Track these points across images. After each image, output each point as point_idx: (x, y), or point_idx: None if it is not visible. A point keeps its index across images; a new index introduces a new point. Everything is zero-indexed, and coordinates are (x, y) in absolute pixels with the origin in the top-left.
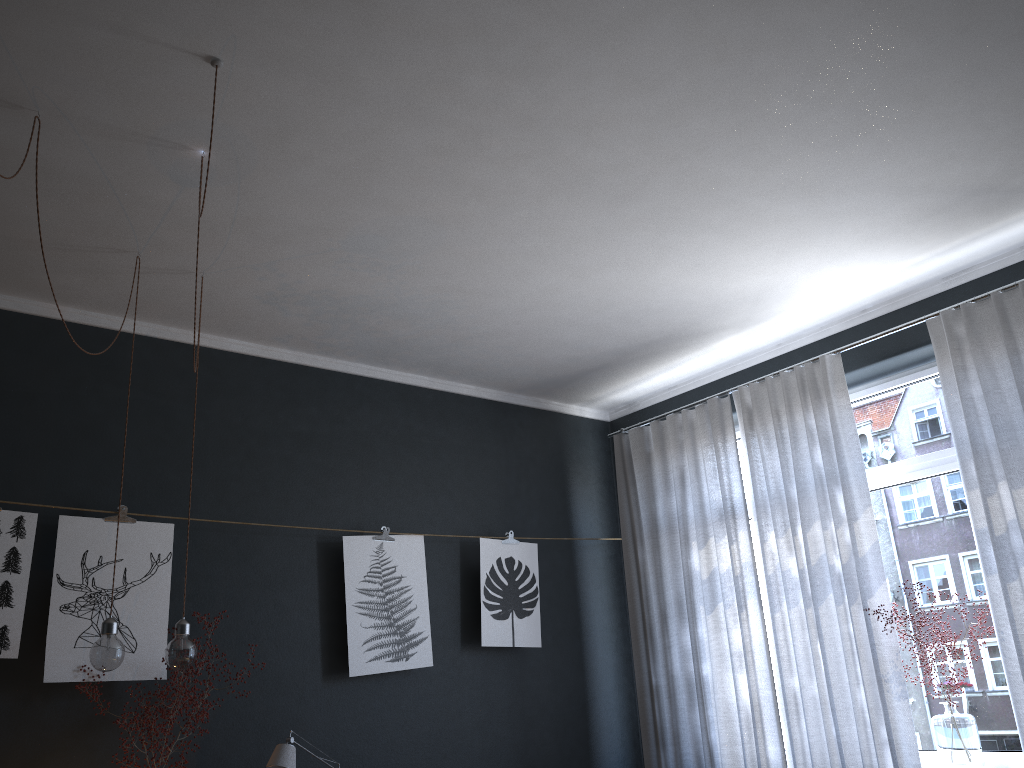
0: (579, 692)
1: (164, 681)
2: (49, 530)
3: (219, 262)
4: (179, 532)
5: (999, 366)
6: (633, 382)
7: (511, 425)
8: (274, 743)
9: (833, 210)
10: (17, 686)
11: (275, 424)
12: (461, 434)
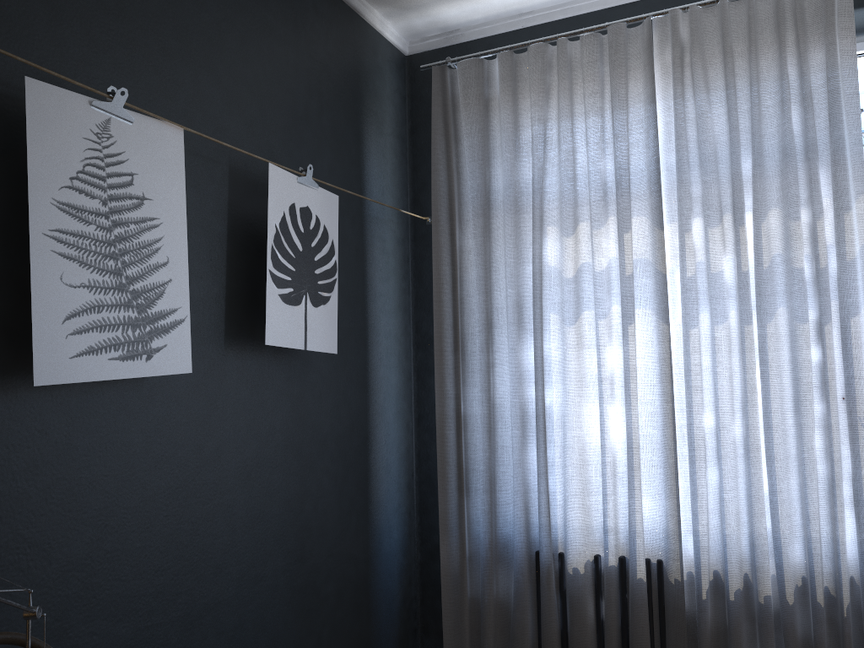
0: (362, 421)
1: None
2: None
3: None
4: None
5: None
6: None
7: (303, 2)
8: None
9: None
10: None
11: None
12: None
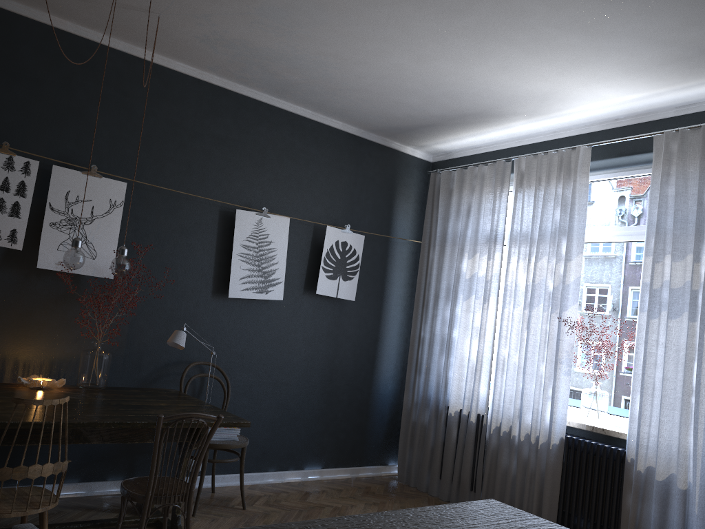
0: (374, 332)
1: (112, 280)
2: (46, 173)
3: (171, 8)
4: (130, 188)
5: (691, 178)
6: (451, 139)
7: (363, 154)
8: (176, 328)
9: (604, 46)
10: (21, 267)
11: (201, 127)
12: (327, 154)
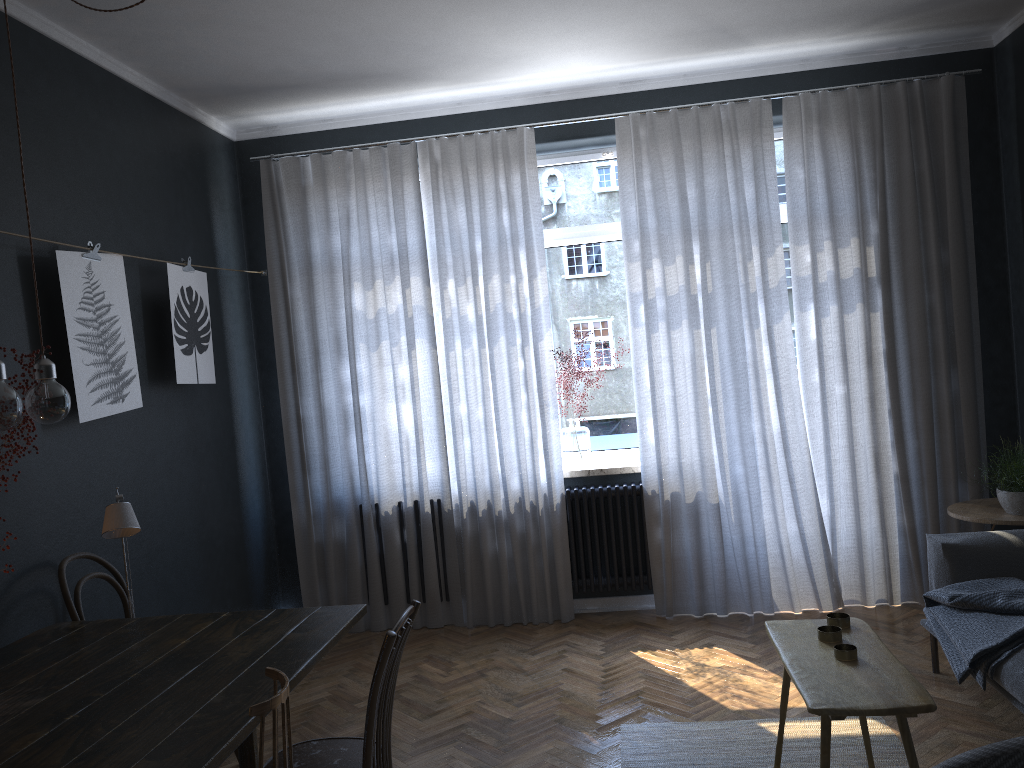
0: (230, 427)
1: None
2: None
3: None
4: None
5: (666, 169)
6: (301, 107)
7: (167, 130)
8: (8, 508)
9: (640, 11)
10: None
11: None
12: (129, 133)
